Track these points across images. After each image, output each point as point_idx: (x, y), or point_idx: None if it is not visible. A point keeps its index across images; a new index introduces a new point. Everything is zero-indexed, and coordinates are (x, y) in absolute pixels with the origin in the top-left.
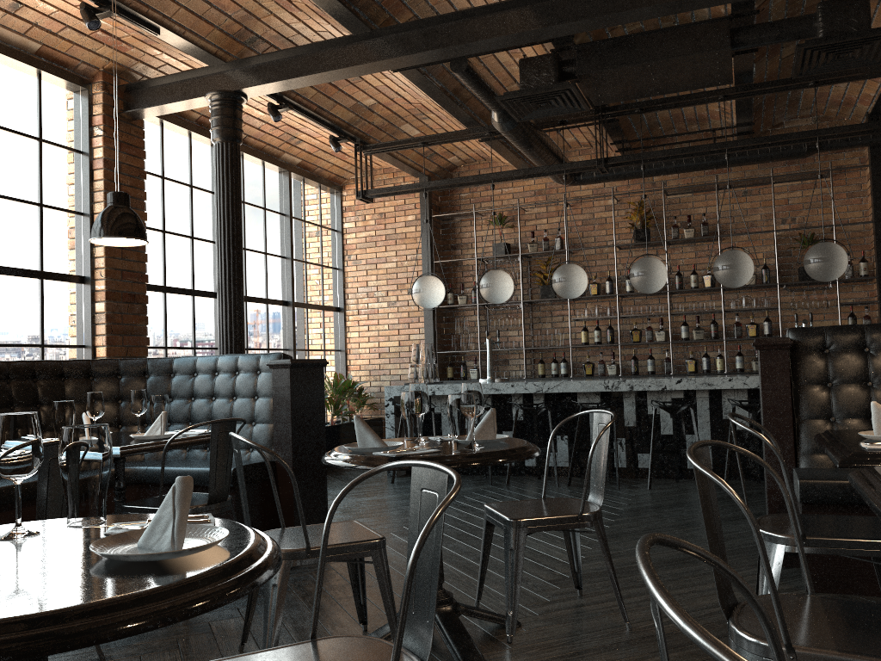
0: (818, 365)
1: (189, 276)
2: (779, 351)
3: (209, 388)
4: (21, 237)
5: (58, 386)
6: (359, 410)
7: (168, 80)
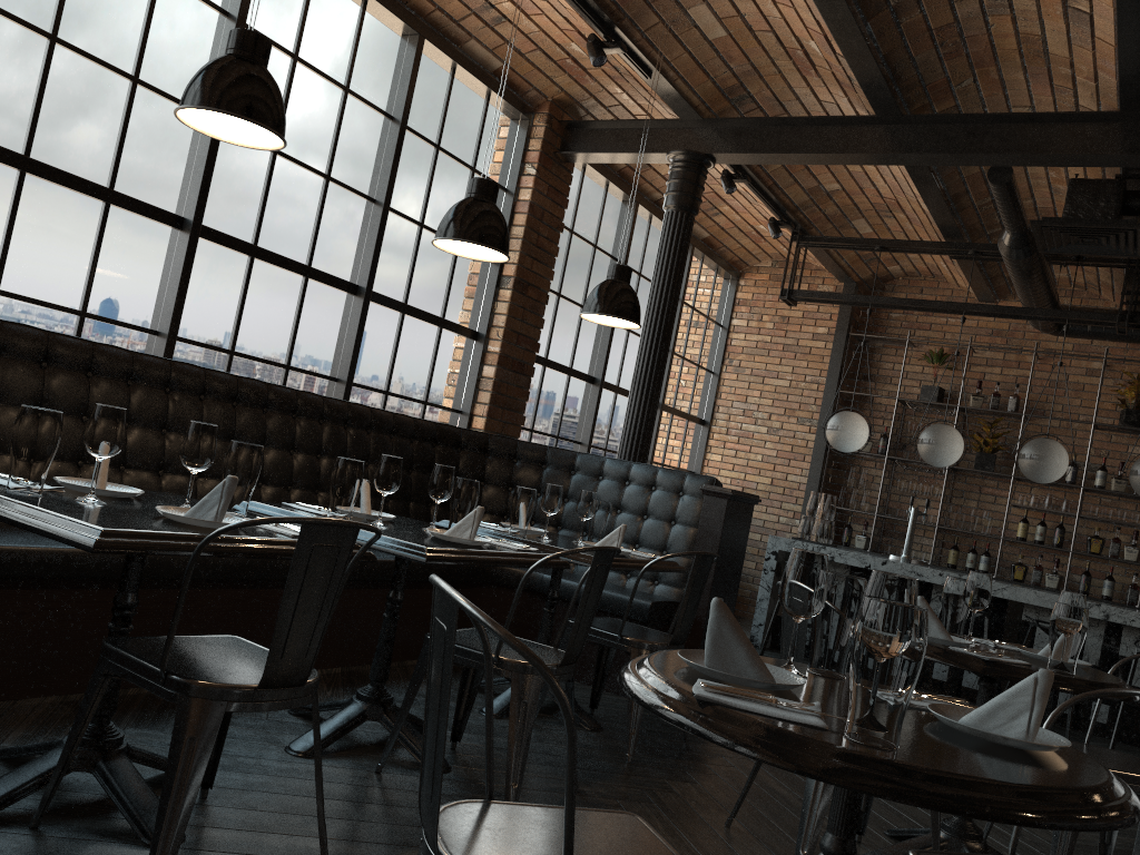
0: None
1: (570, 352)
2: None
3: (616, 498)
4: (433, 277)
5: (454, 456)
6: None
7: (623, 125)
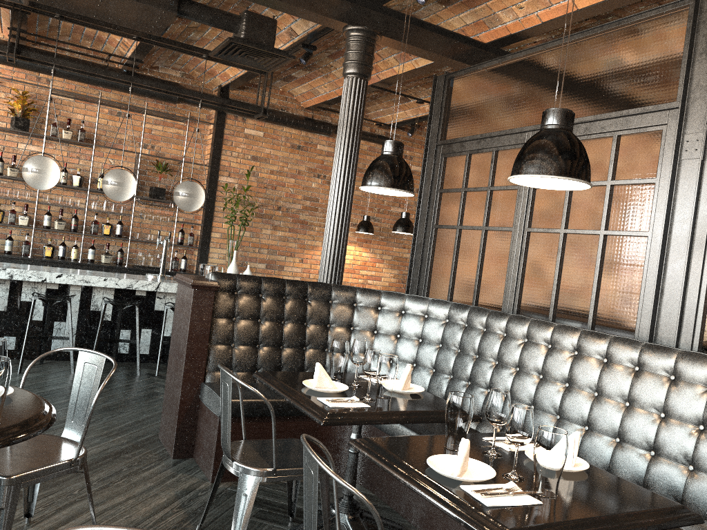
0: (230, 303)
1: None
2: (208, 291)
3: None
4: None
5: None
6: None
7: None
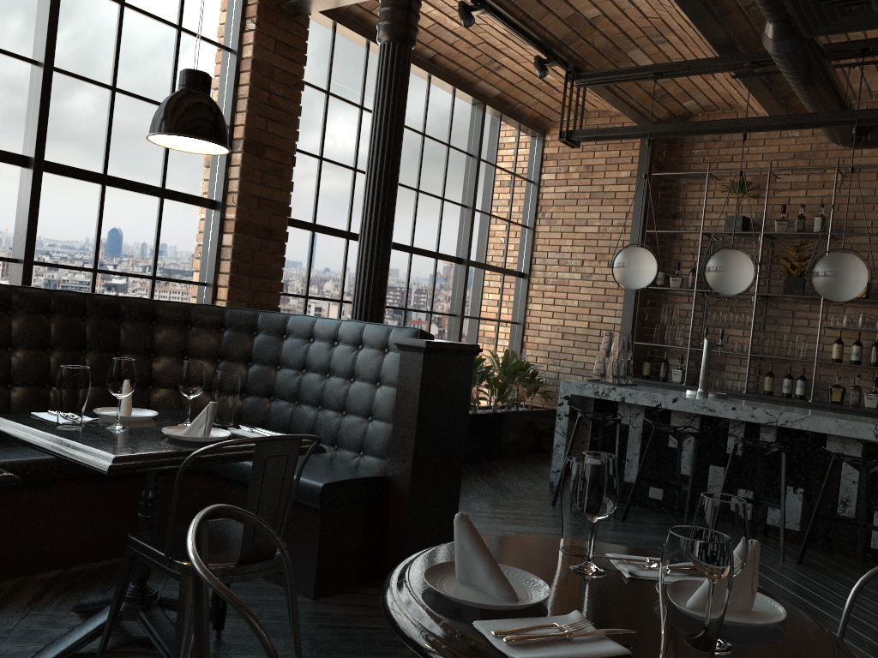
0: None
1: (346, 215)
2: None
3: (324, 361)
4: (142, 145)
5: (147, 331)
6: (529, 396)
7: None
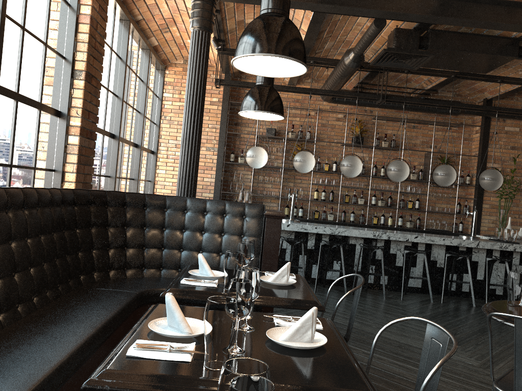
0: None
1: (103, 119)
2: None
3: (200, 224)
4: (33, 71)
5: (87, 212)
6: None
7: None
